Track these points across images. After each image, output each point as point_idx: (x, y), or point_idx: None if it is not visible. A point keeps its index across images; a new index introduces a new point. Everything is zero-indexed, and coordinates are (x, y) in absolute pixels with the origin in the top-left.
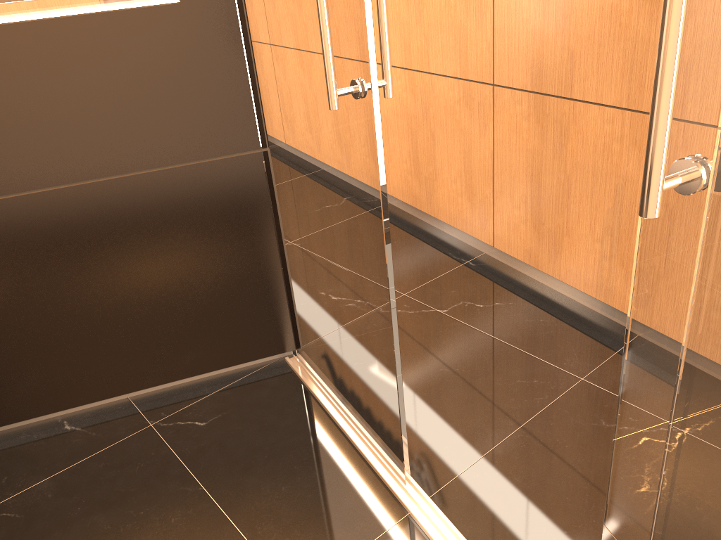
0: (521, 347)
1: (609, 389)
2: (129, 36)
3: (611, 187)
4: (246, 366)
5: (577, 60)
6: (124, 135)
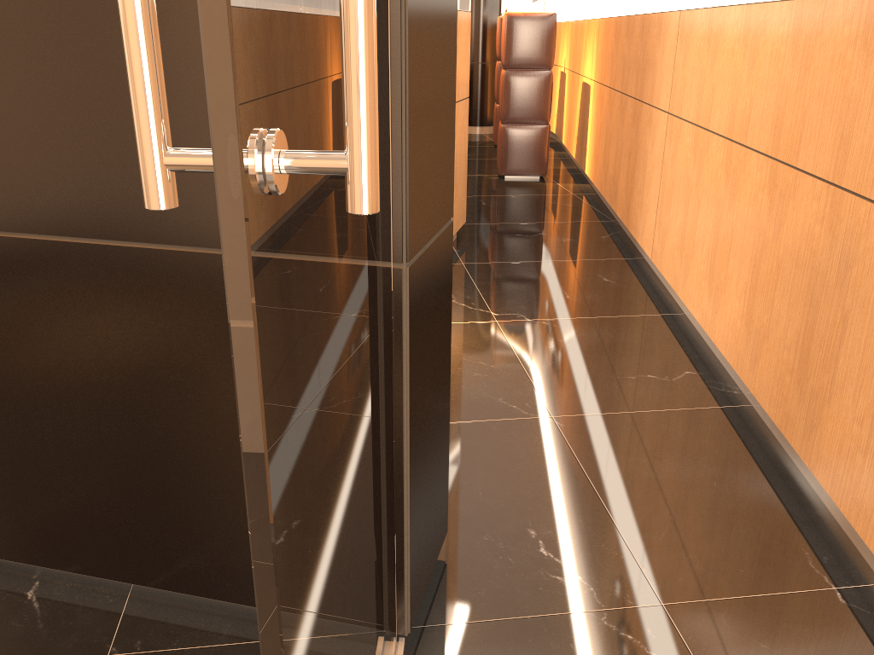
0: None
1: None
2: (186, 9)
3: None
4: None
5: None
6: None
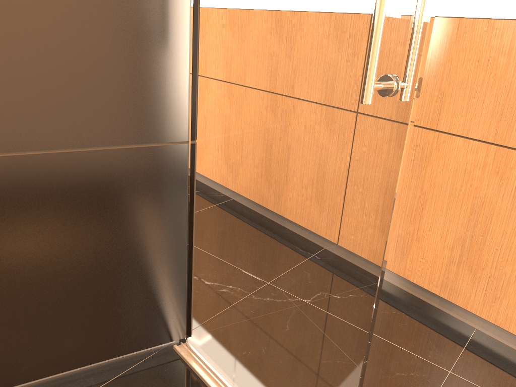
0: (387, 338)
1: (476, 382)
2: (77, 5)
3: (468, 205)
4: (133, 354)
5: (447, 100)
6: (53, 109)
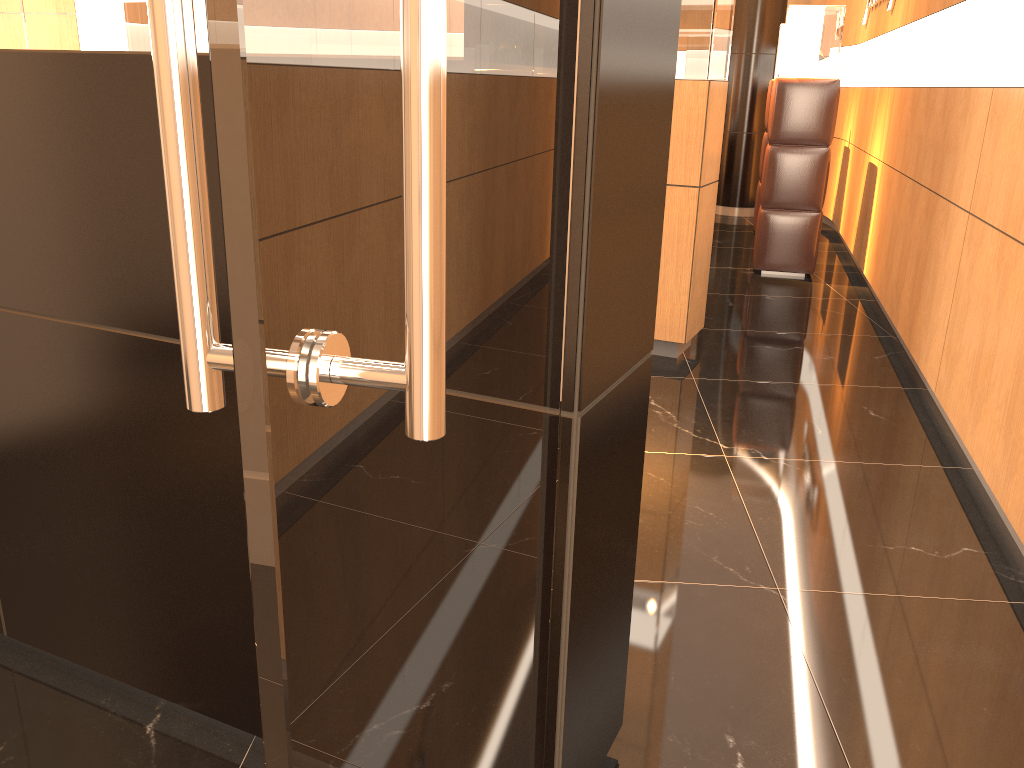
0: None
1: None
2: None
3: None
4: None
5: None
6: None
